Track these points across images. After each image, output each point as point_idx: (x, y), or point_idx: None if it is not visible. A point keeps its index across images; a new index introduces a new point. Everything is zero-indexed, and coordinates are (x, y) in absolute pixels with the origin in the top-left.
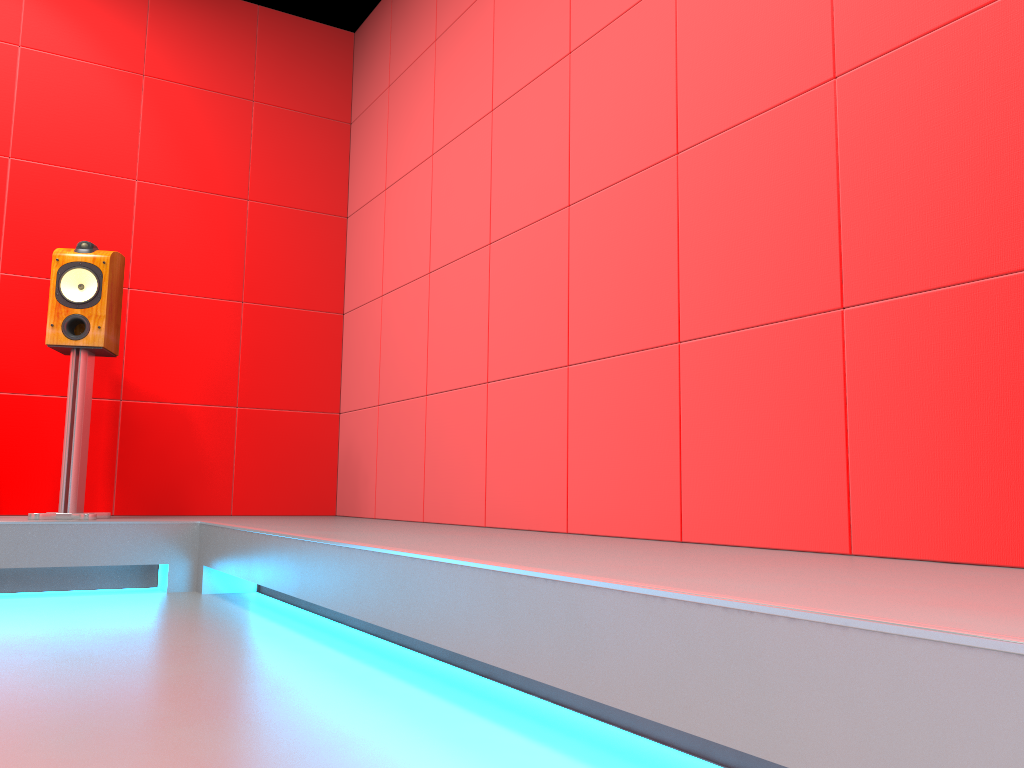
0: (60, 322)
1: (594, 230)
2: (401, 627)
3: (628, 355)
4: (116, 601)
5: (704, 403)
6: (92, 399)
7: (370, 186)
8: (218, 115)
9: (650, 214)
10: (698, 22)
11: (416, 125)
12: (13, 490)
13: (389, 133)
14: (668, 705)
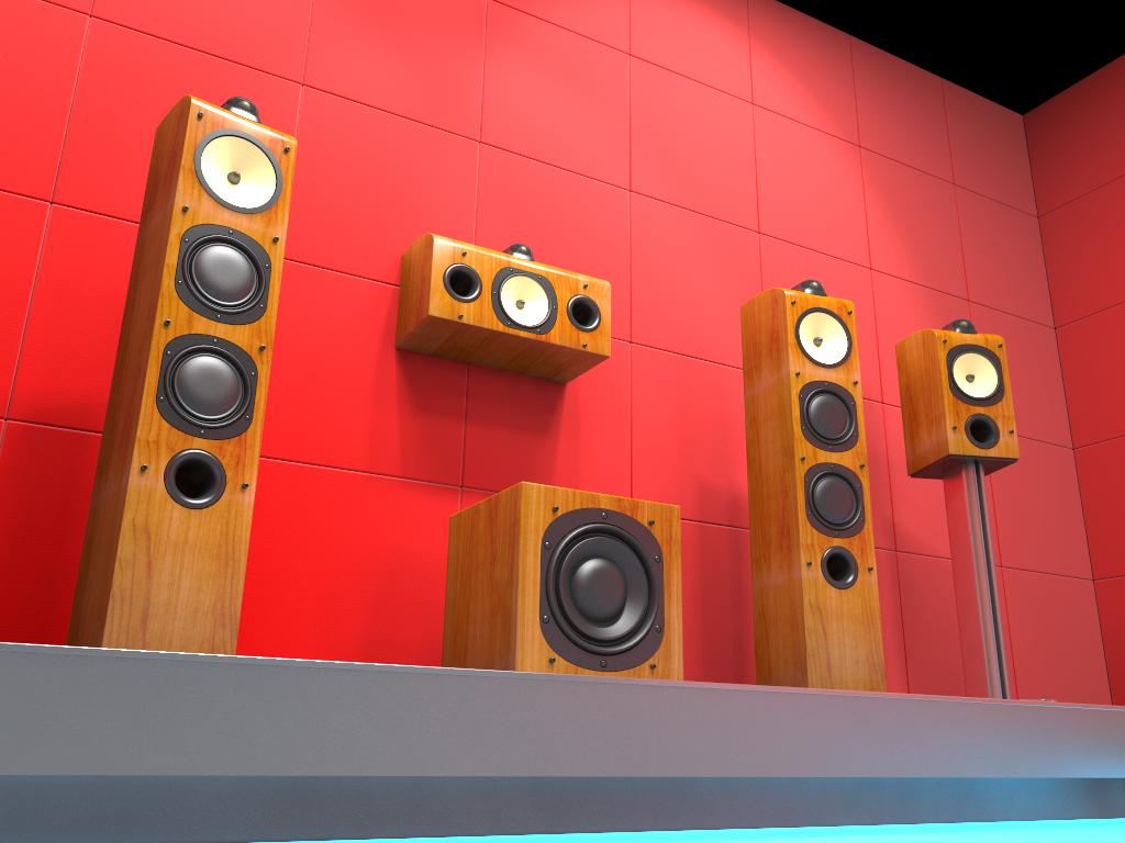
0: (961, 424)
1: None
2: None
3: None
4: None
5: None
6: None
7: None
8: (927, 198)
9: None
10: None
11: None
12: None
13: None
14: None
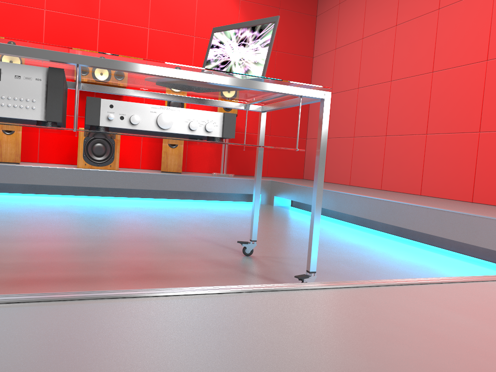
0: None
1: (444, 84)
2: (391, 223)
3: (455, 134)
4: (250, 206)
5: (488, 155)
6: None
7: (326, 46)
8: (266, 15)
9: (471, 82)
10: None
11: (354, 24)
12: (196, 163)
13: (338, 24)
14: None
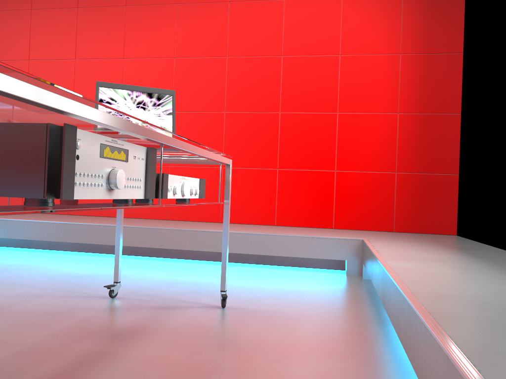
0: None
1: None
2: (142, 245)
3: None
4: None
5: None
6: None
7: None
8: None
9: None
10: (182, 76)
11: (14, 41)
12: None
13: None
14: (243, 250)
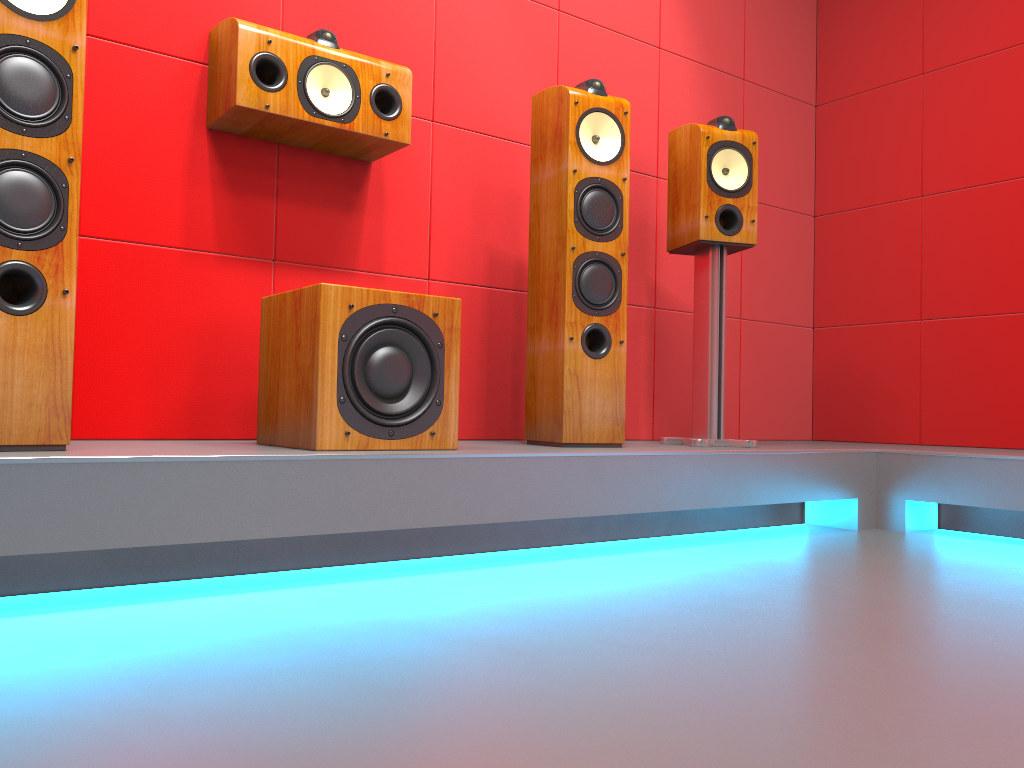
0: (713, 213)
1: None
2: None
3: None
4: (884, 543)
5: None
6: (633, 306)
7: (878, 70)
8: None
9: None
10: None
11: None
12: None
13: (929, 8)
14: None
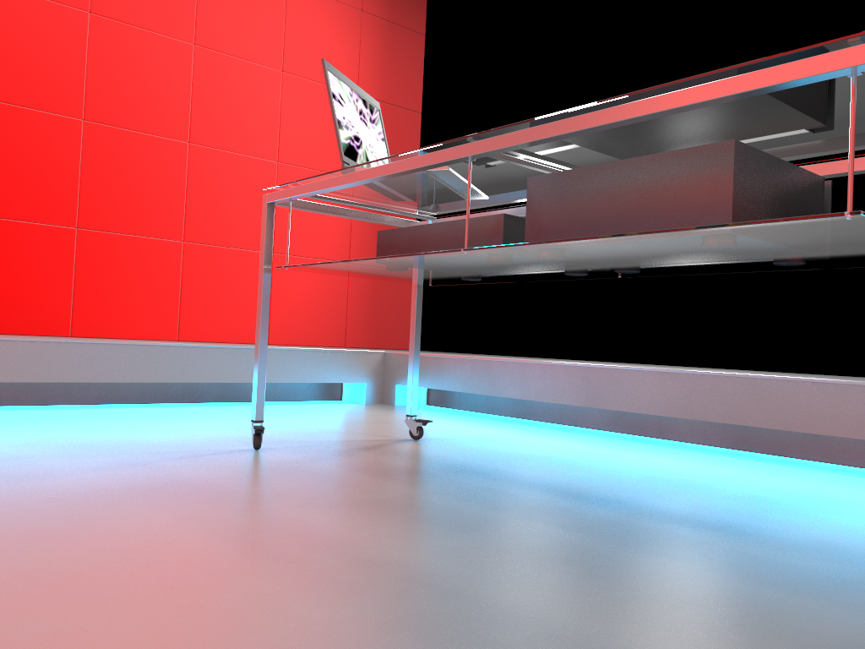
0: None
1: None
2: (17, 379)
3: None
4: None
5: None
6: None
7: None
8: None
9: None
10: None
11: None
12: None
13: None
14: (224, 377)
